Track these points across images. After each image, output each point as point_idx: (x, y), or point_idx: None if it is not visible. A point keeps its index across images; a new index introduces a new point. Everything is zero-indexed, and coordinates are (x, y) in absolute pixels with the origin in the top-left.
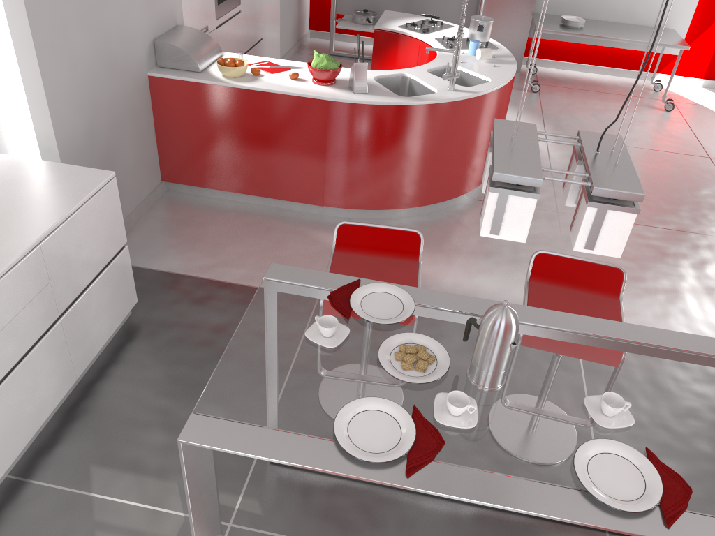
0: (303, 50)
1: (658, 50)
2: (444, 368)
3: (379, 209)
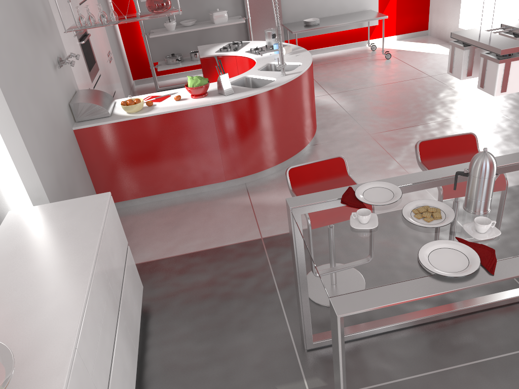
0: (137, 94)
1: (365, 25)
2: (451, 211)
3: (264, 170)
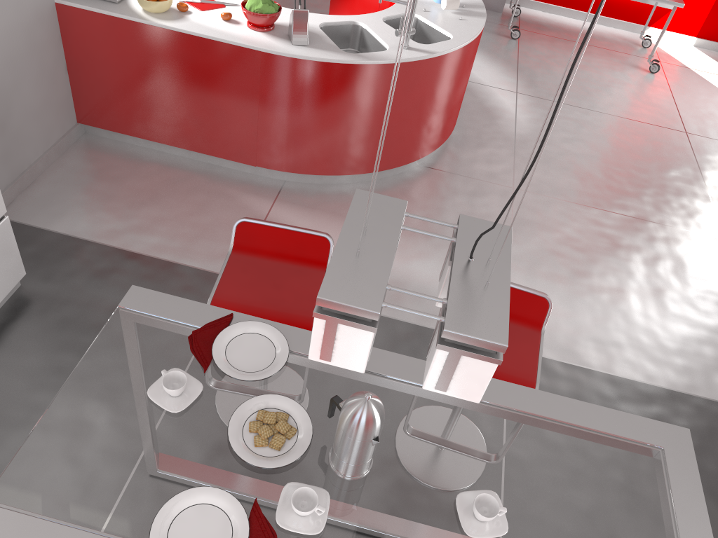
0: None
1: (652, 2)
2: (303, 446)
3: (317, 174)
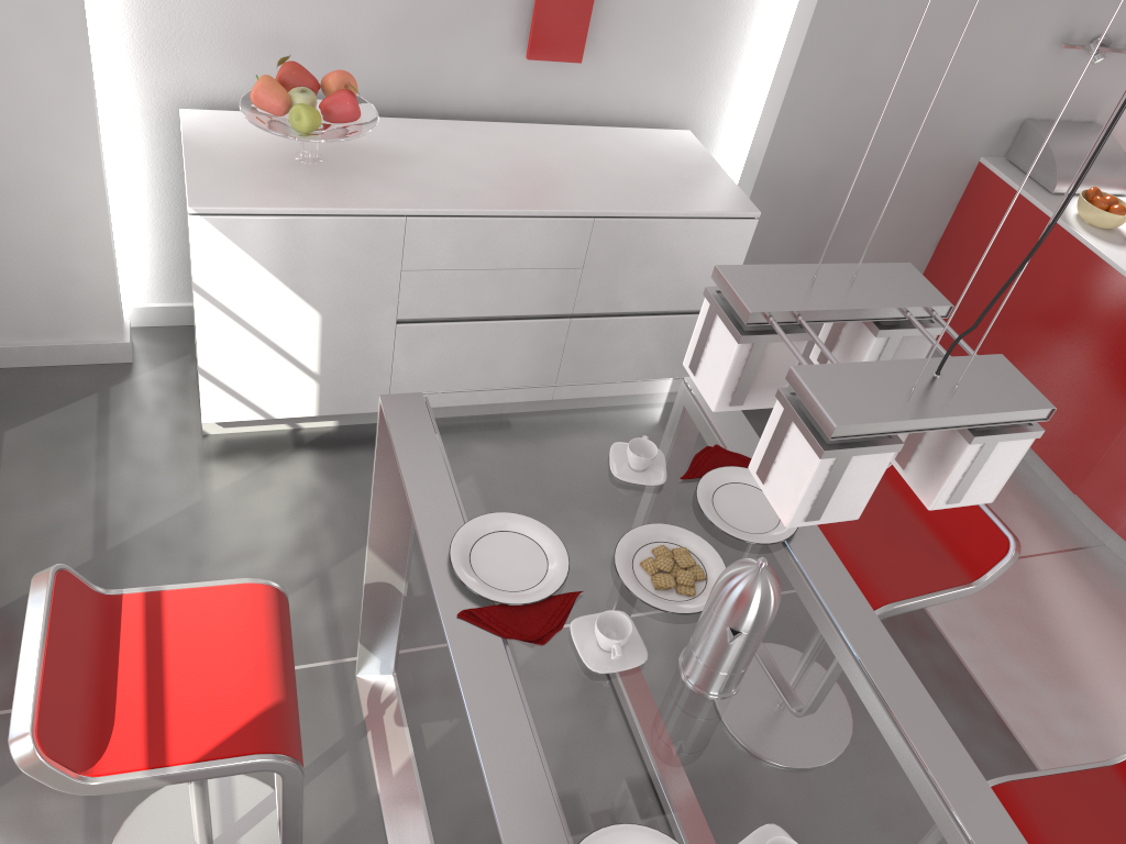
0: None
1: None
2: (679, 608)
3: None
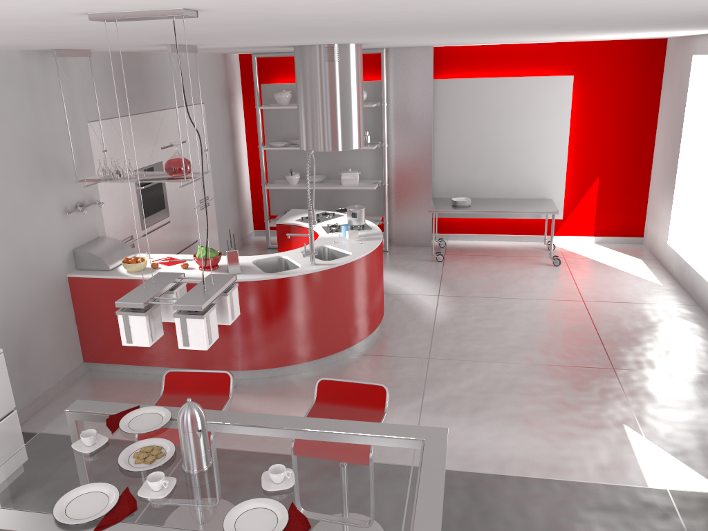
0: (245, 247)
1: (544, 217)
2: (166, 459)
3: (264, 368)
